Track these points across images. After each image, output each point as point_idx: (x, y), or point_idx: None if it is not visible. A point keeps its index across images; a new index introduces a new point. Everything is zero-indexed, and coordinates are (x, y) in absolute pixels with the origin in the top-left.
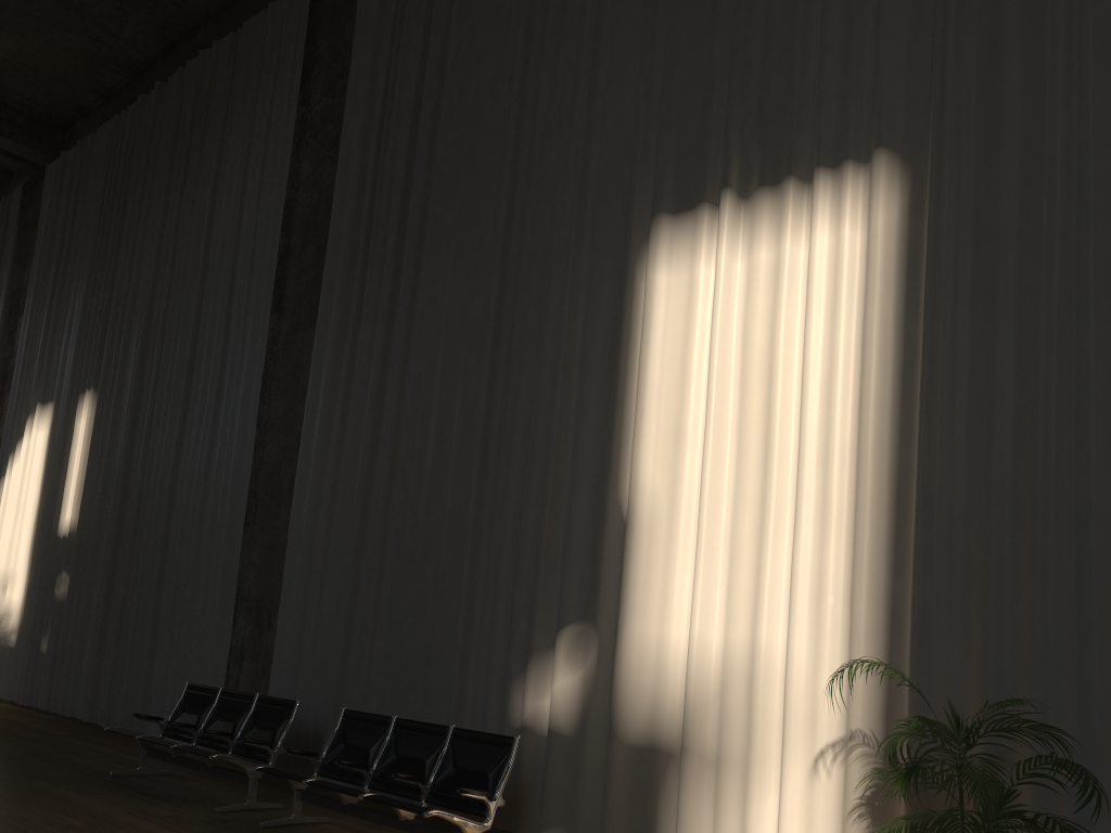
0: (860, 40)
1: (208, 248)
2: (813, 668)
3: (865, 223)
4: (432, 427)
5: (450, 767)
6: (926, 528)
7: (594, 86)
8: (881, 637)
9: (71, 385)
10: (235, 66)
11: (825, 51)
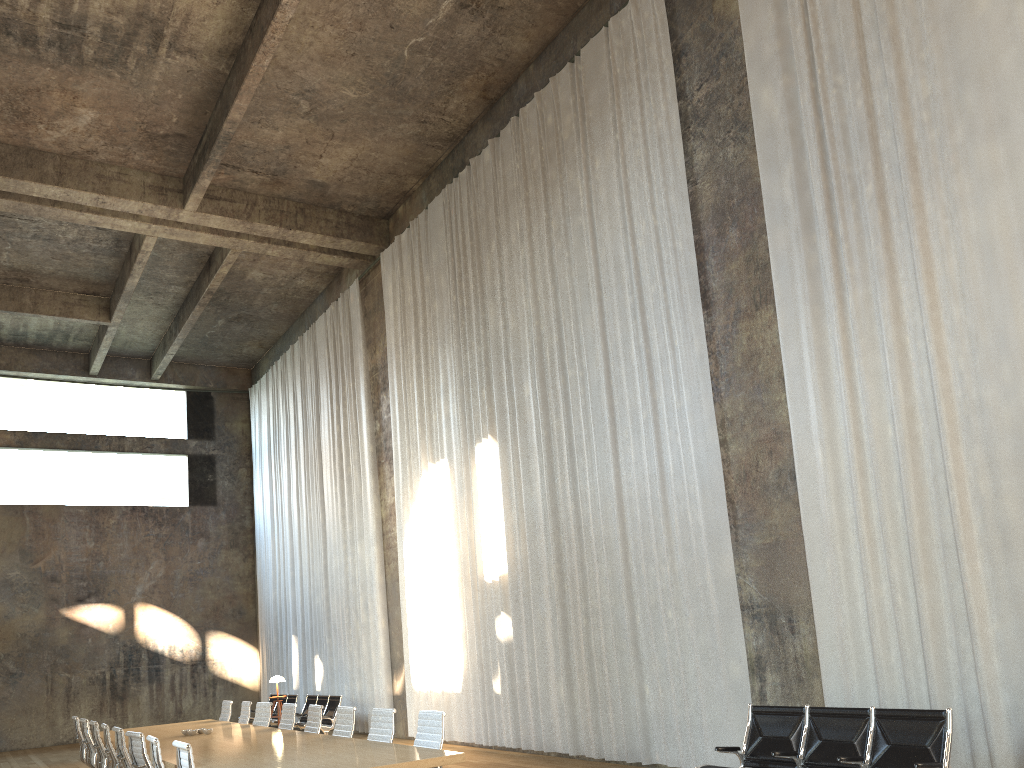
0: None
1: (598, 271)
2: None
3: None
4: (1006, 371)
5: None
6: None
7: None
8: None
9: (462, 439)
10: (583, 92)
11: None
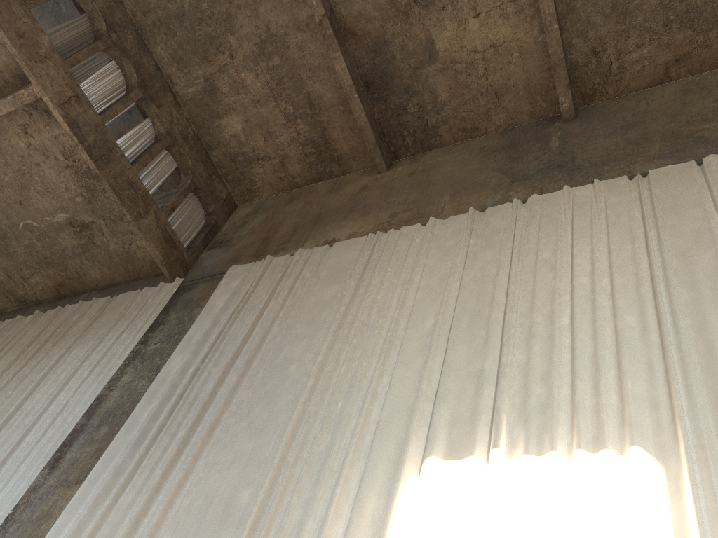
0: (607, 378)
1: (16, 411)
2: None
3: (625, 498)
4: None
5: None
6: None
7: (383, 368)
8: None
9: None
10: (102, 312)
11: (578, 379)
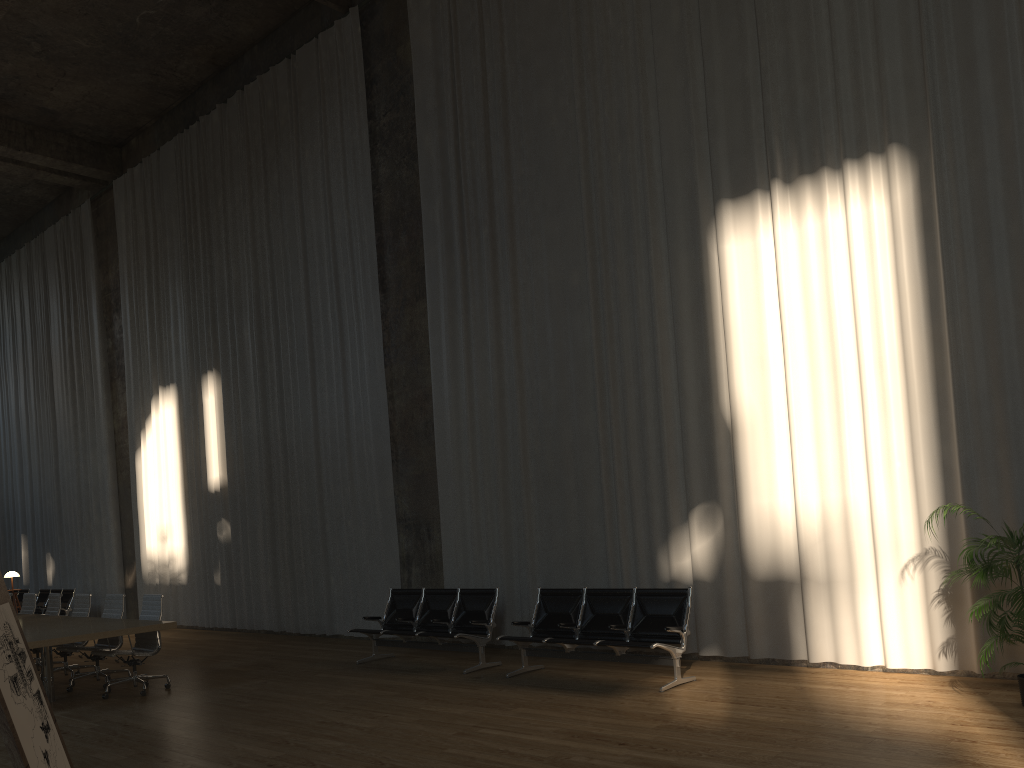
0: (865, 61)
1: (305, 245)
2: (891, 511)
3: (886, 198)
4: (551, 374)
5: (641, 615)
6: (962, 409)
7: (646, 100)
8: (938, 484)
9: (190, 368)
10: (297, 89)
11: (838, 71)
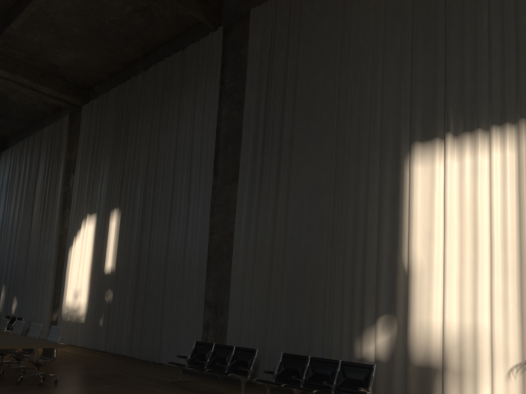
0: (509, 72)
1: (176, 147)
2: (504, 334)
3: (516, 149)
4: (304, 229)
5: (343, 377)
6: None
7: (376, 84)
8: None
9: (105, 206)
10: (184, 66)
11: (492, 75)
